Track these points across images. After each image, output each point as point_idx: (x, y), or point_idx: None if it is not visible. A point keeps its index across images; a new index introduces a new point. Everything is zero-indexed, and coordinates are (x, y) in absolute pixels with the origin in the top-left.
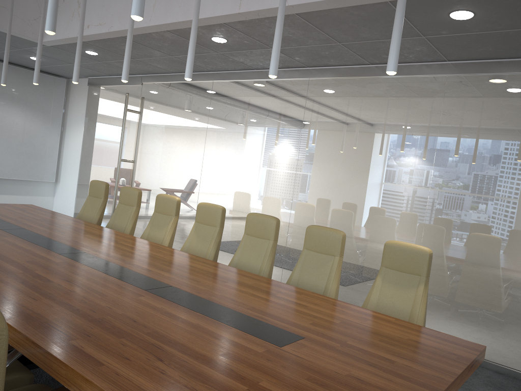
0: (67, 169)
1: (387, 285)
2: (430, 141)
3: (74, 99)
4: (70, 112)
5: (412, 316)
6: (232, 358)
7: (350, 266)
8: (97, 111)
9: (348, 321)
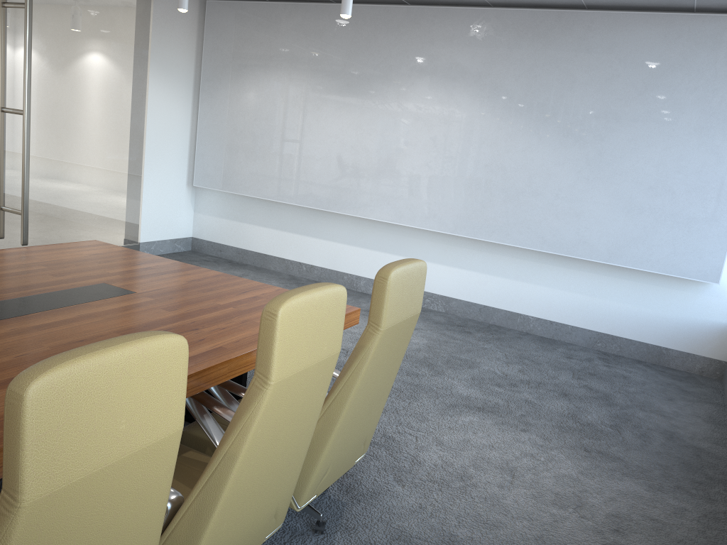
0: None
1: None
2: None
3: None
4: None
5: None
6: (176, 308)
7: None
8: None
9: (40, 263)
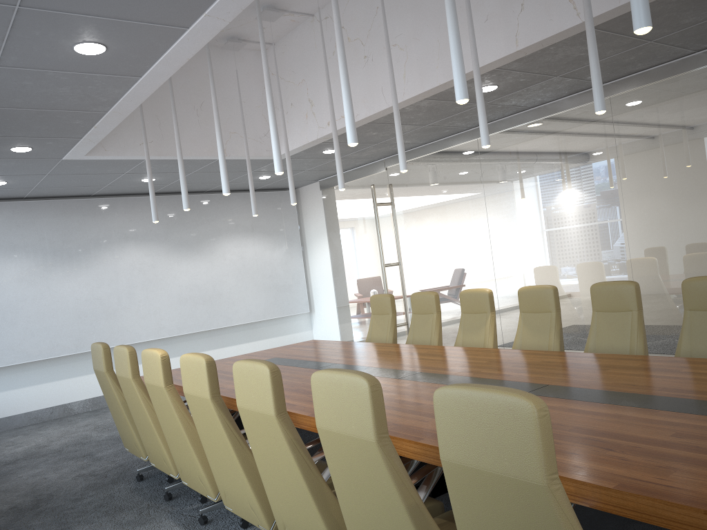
0: (320, 293)
1: None
2: None
3: (307, 210)
4: (307, 226)
5: None
6: (688, 437)
7: None
8: (340, 216)
9: None
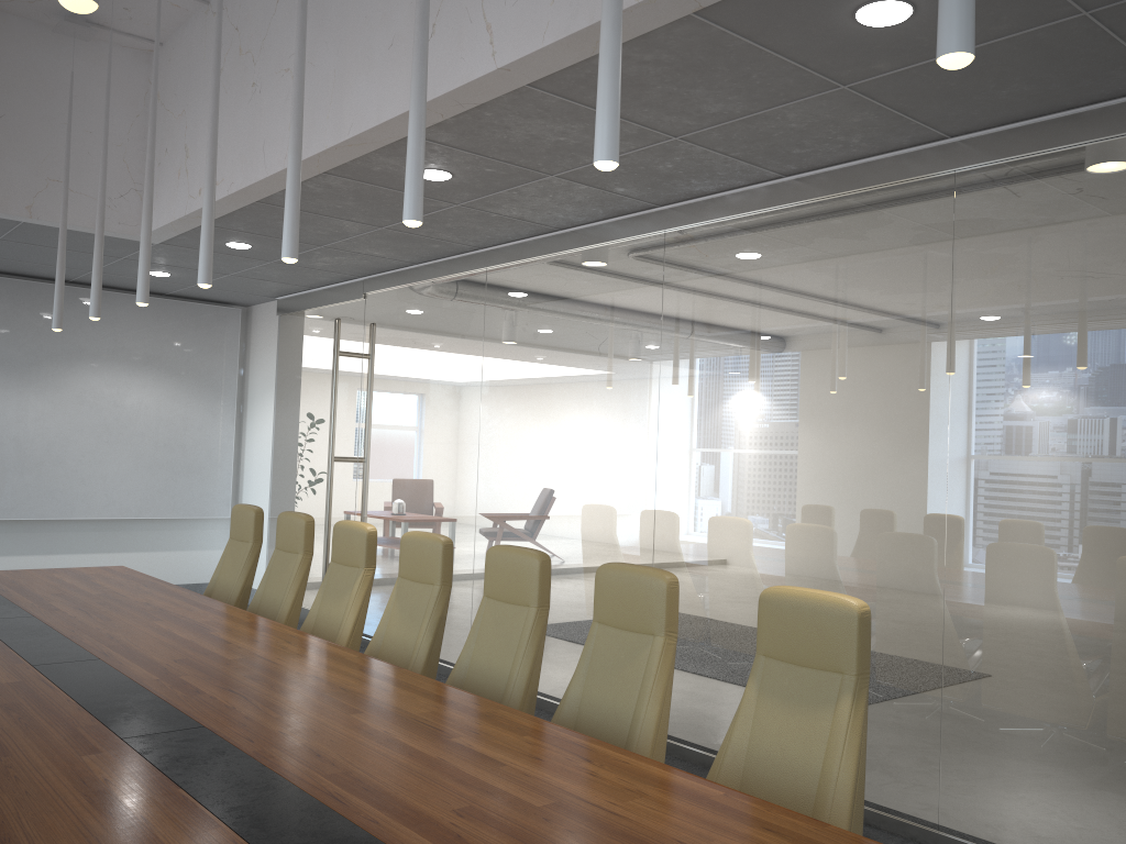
0: (253, 490)
1: (770, 703)
2: (934, 335)
3: (257, 346)
4: (253, 372)
5: (824, 782)
6: None
7: None
8: (295, 364)
9: (576, 801)
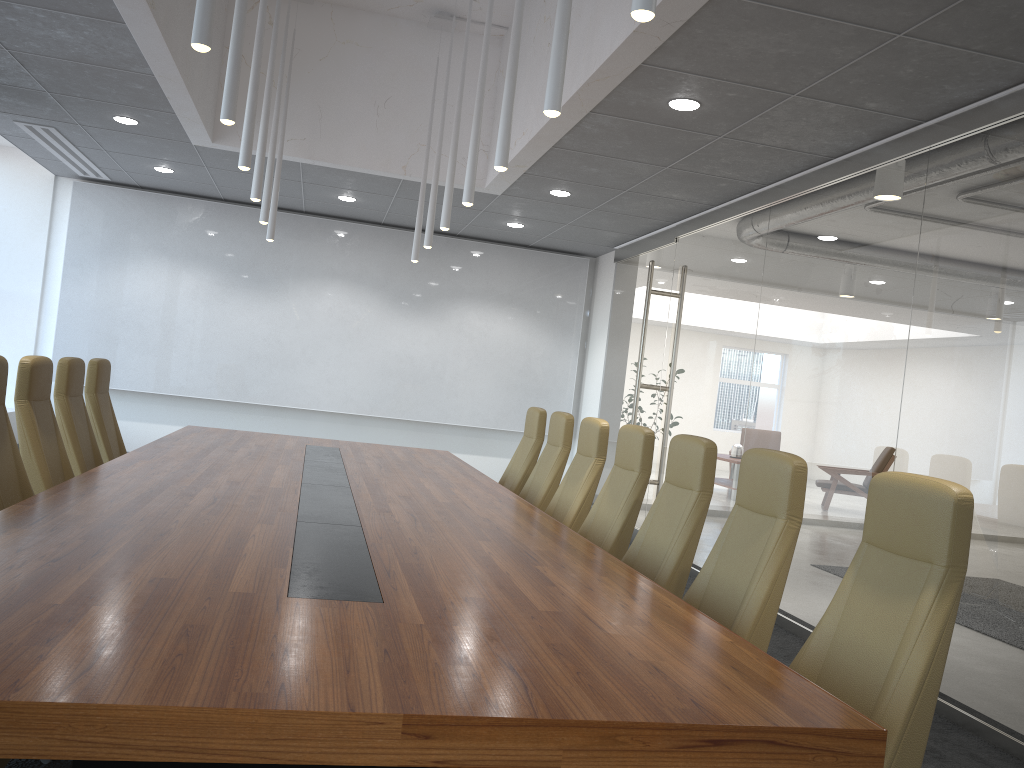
0: (587, 414)
1: (862, 591)
2: None
3: (599, 290)
4: (595, 313)
5: (890, 673)
6: (157, 584)
7: (1019, 601)
8: (623, 304)
9: (579, 615)
